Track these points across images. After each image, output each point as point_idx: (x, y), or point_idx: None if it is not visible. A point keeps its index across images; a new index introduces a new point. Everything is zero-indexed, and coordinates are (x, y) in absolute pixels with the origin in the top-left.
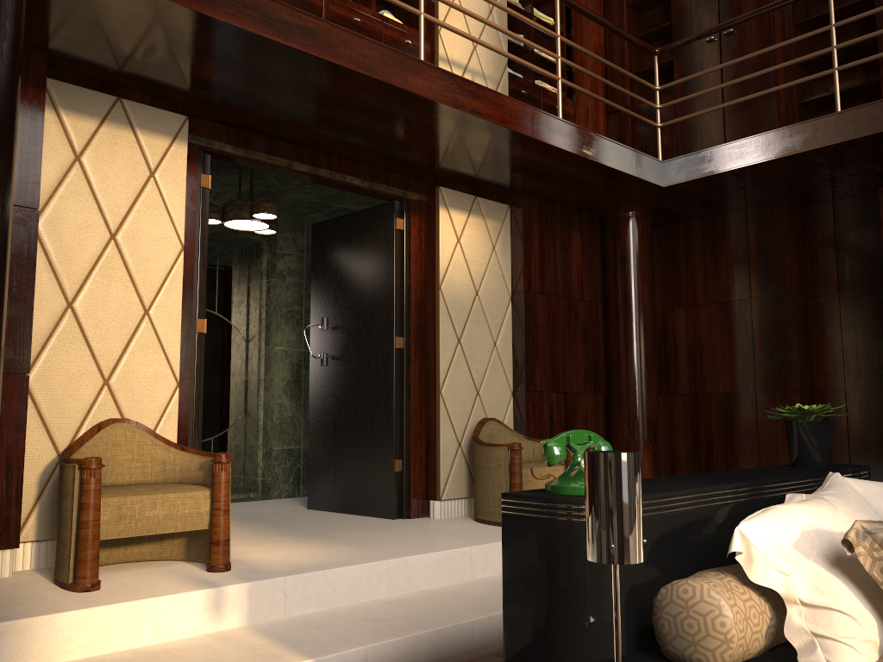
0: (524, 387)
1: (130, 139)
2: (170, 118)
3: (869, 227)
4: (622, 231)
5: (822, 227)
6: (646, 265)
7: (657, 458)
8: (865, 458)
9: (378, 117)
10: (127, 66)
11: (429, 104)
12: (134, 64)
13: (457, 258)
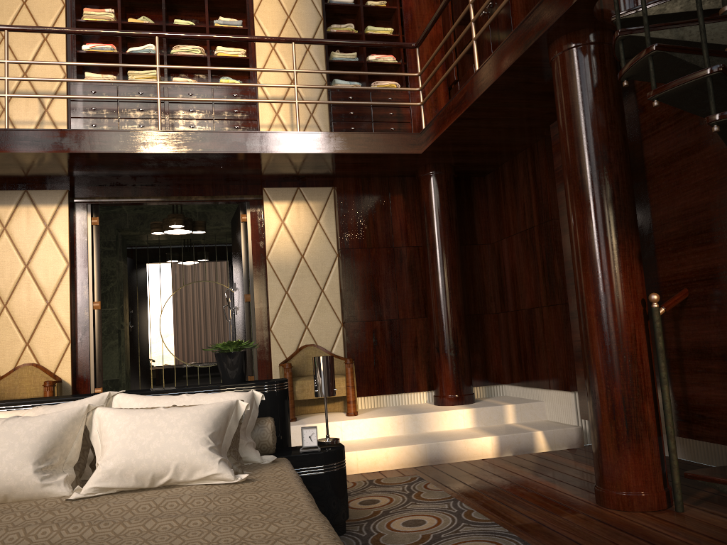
0: (344, 319)
1: (33, 211)
2: (56, 193)
3: None
4: (421, 189)
5: None
6: (441, 213)
7: (458, 366)
8: None
9: (159, 165)
10: (13, 176)
11: (167, 154)
12: (13, 175)
13: (281, 234)
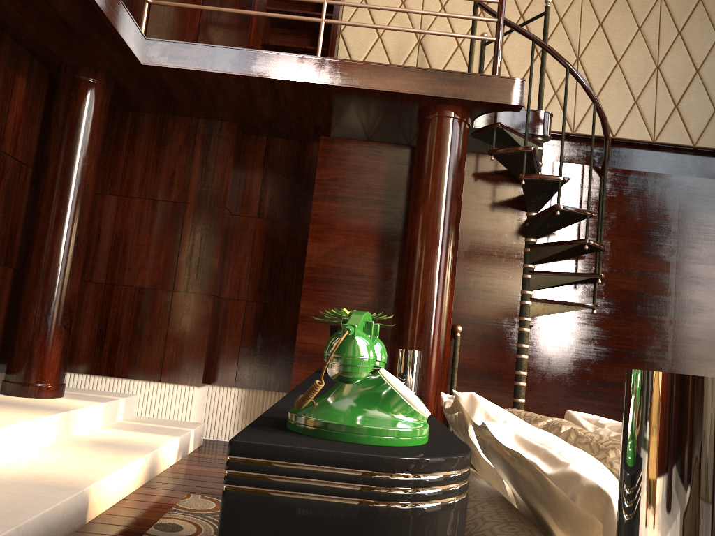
0: None
1: None
2: None
3: (291, 168)
4: (79, 95)
5: (254, 157)
6: (98, 141)
7: (68, 346)
8: (251, 359)
9: None
10: None
11: None
12: None
13: None
